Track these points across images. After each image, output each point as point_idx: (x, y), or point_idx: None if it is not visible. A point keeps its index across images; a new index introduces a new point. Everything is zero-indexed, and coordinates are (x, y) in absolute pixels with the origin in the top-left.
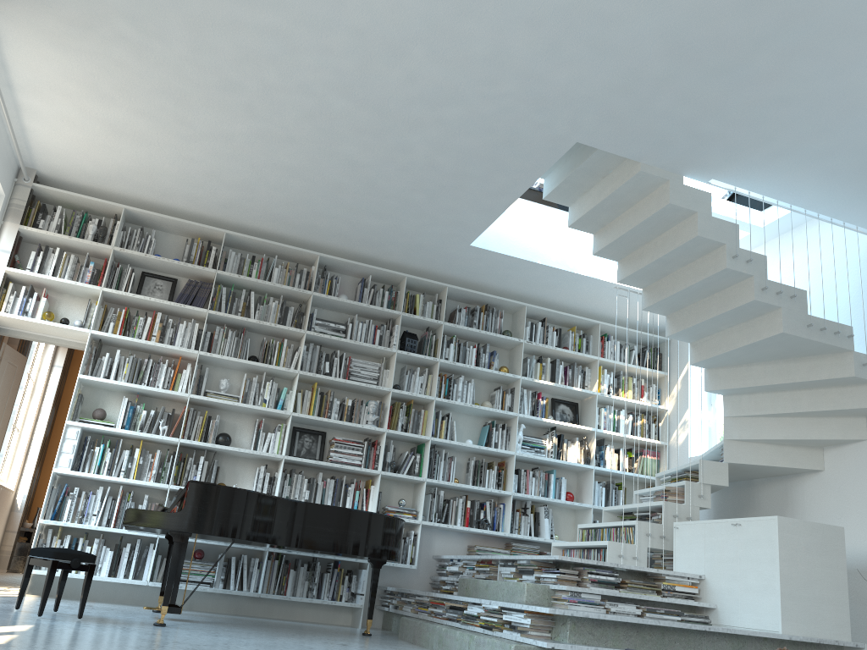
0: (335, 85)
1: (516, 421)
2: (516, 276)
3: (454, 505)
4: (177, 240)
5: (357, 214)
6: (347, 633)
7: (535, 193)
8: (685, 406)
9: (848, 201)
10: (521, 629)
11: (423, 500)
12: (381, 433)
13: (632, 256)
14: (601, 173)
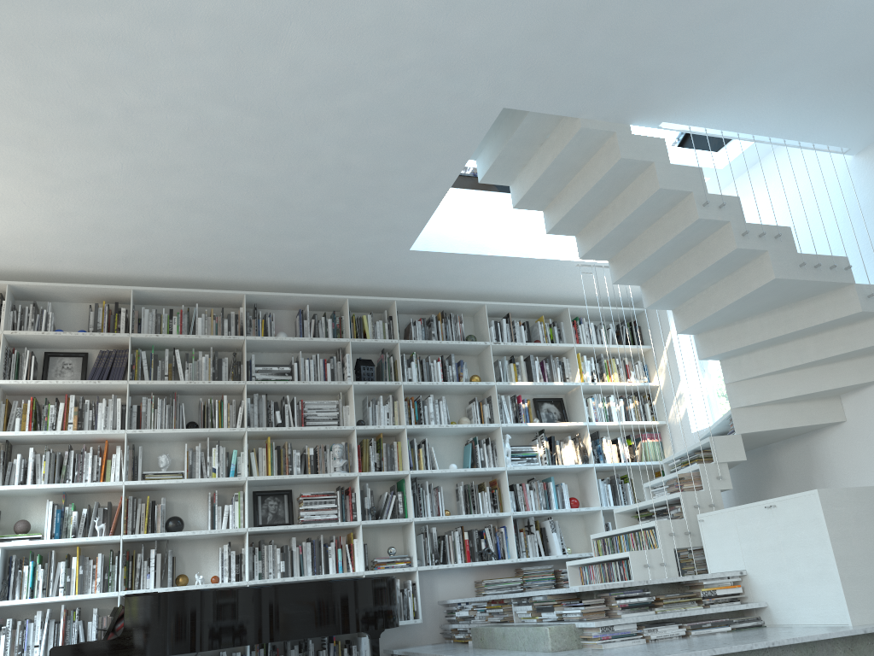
0: (209, 92)
1: (500, 432)
2: (467, 274)
3: (450, 540)
4: (80, 309)
5: (276, 240)
6: None
7: (470, 179)
8: (677, 378)
9: (816, 119)
10: None
11: (415, 543)
12: (353, 478)
13: (590, 227)
14: (538, 139)
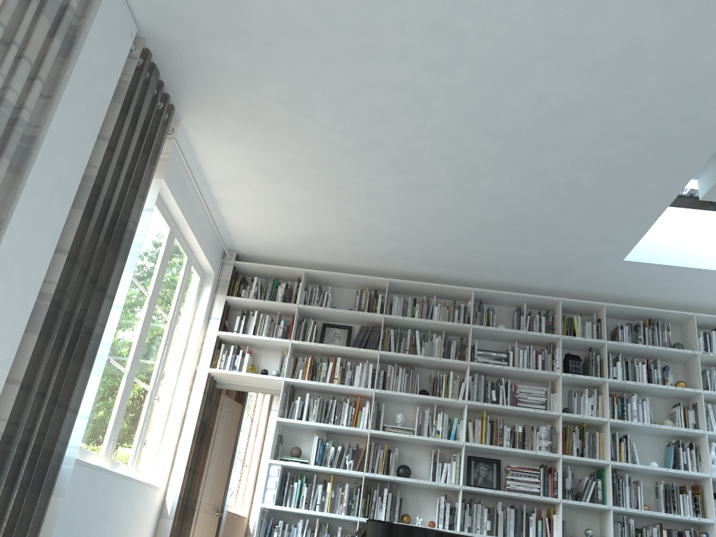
0: (466, 123)
1: (705, 439)
2: (678, 286)
3: (647, 535)
4: (349, 293)
5: (504, 246)
6: None
7: (686, 199)
8: None
9: None
10: None
11: (612, 530)
12: (556, 459)
13: None
14: None
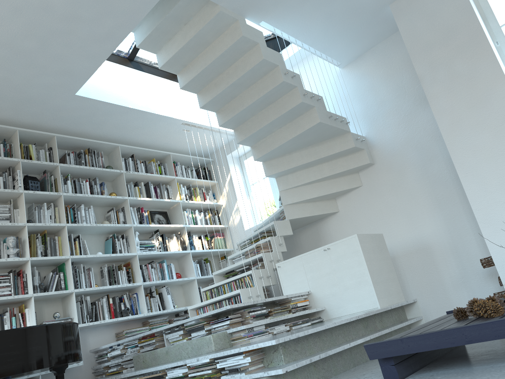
0: None
1: (132, 230)
2: (111, 121)
3: (99, 305)
4: None
5: None
6: None
7: (115, 56)
8: (235, 199)
9: (334, 39)
10: (243, 369)
11: (76, 307)
12: (24, 263)
13: (209, 87)
14: (184, 20)
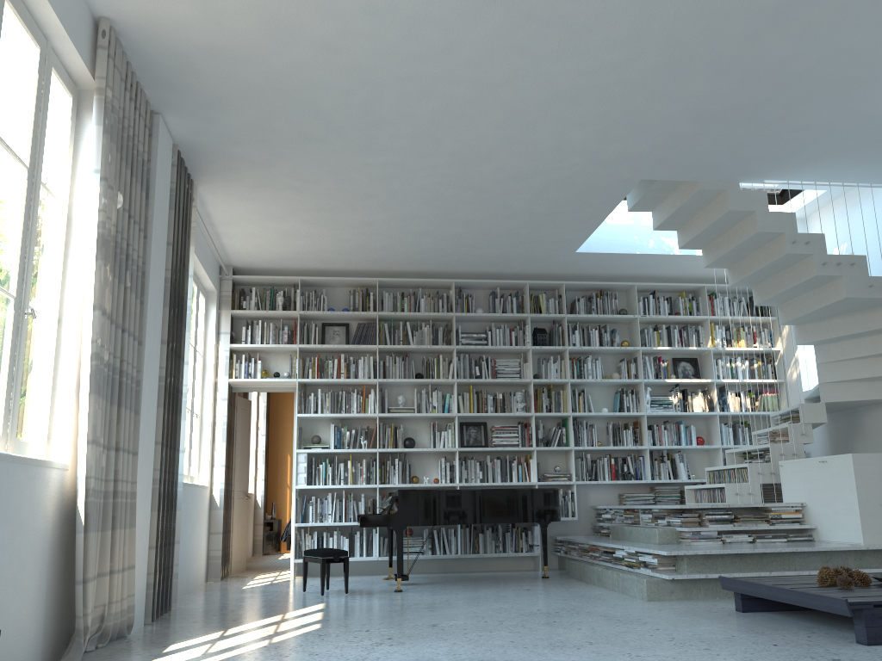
0: (444, 183)
1: (642, 385)
2: (621, 264)
3: (600, 464)
4: (342, 292)
5: (478, 249)
6: (530, 578)
7: None
8: (794, 346)
9: None
10: (651, 566)
11: (574, 465)
12: (530, 416)
13: (711, 246)
14: (671, 188)
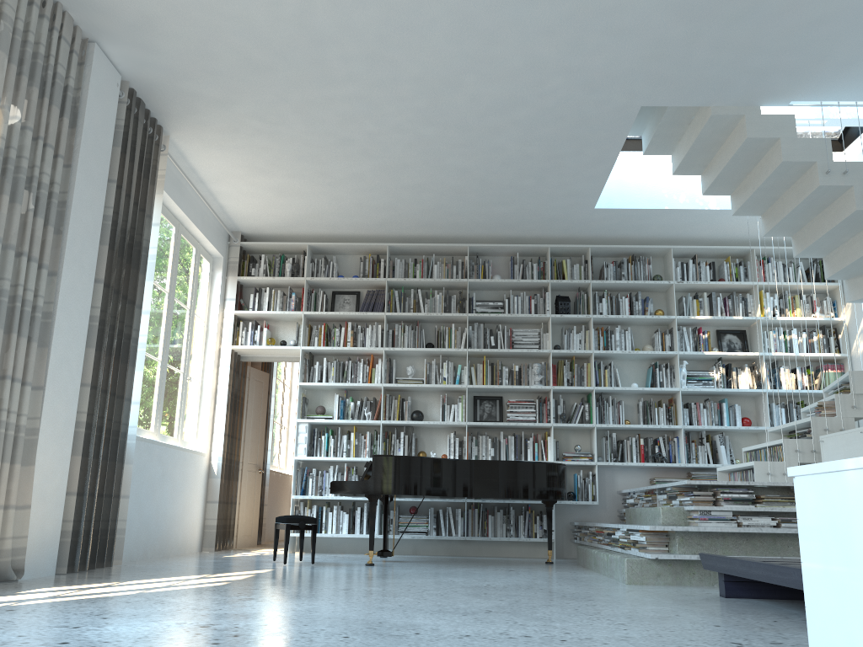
0: (419, 120)
1: (677, 358)
2: (651, 224)
3: (628, 444)
4: (354, 259)
5: (486, 206)
6: (533, 563)
7: None
8: (860, 314)
9: None
10: (639, 545)
11: (595, 444)
12: (549, 390)
13: (739, 189)
14: (684, 121)
